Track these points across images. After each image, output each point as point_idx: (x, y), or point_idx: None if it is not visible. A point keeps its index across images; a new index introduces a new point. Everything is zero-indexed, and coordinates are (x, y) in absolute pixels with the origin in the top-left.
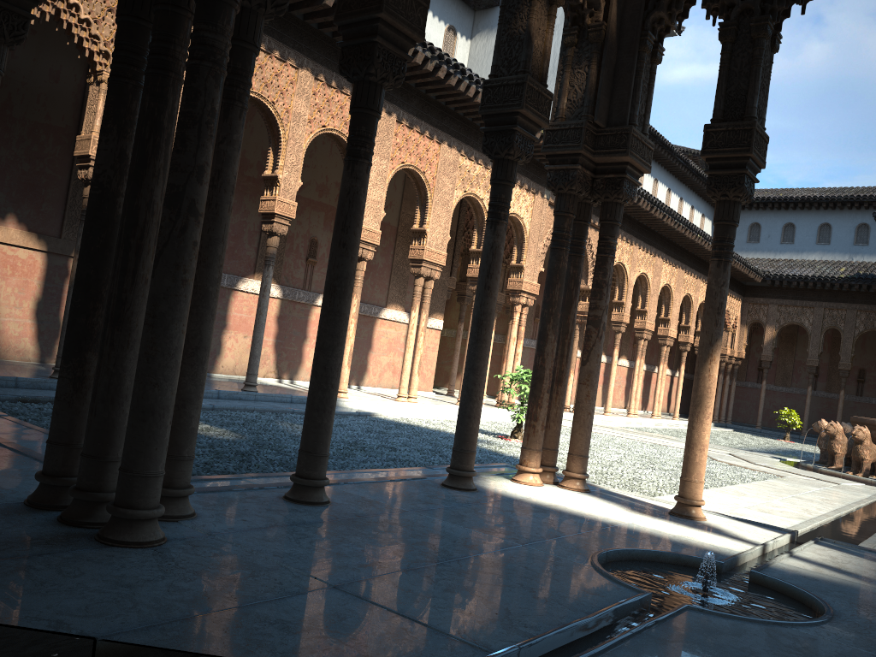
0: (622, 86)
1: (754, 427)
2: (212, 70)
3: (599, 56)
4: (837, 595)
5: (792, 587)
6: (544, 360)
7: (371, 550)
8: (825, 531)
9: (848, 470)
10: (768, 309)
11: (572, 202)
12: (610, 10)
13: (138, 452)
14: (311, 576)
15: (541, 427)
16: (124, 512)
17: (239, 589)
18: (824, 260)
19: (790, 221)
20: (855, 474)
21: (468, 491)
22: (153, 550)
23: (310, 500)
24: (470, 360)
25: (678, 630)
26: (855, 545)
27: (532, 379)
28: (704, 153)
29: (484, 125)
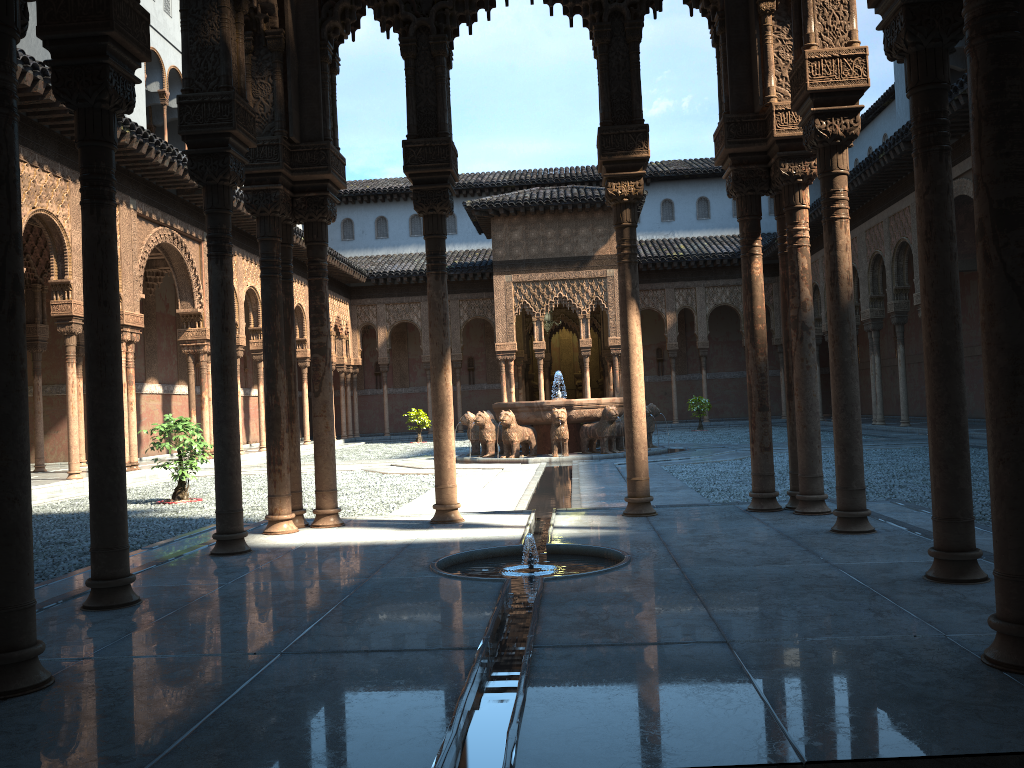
0: (310, 99)
1: (382, 435)
2: (9, 118)
3: (282, 67)
4: (615, 543)
5: (584, 546)
6: (278, 398)
7: (258, 620)
8: (538, 507)
9: (499, 455)
10: (377, 309)
11: (278, 225)
12: (286, 17)
13: (9, 584)
14: (249, 653)
15: (287, 470)
16: (10, 657)
17: (210, 682)
18: (420, 253)
19: (382, 215)
20: (508, 457)
21: (246, 553)
22: (58, 687)
23: (123, 601)
24: (220, 412)
25: (560, 594)
26: (582, 508)
27: (268, 421)
28: (407, 169)
29: (44, 121)
